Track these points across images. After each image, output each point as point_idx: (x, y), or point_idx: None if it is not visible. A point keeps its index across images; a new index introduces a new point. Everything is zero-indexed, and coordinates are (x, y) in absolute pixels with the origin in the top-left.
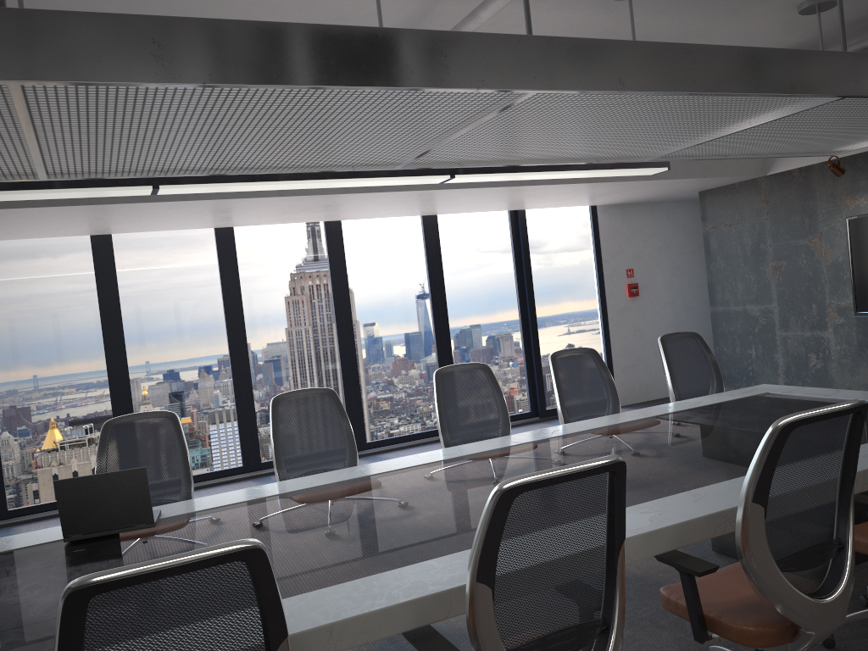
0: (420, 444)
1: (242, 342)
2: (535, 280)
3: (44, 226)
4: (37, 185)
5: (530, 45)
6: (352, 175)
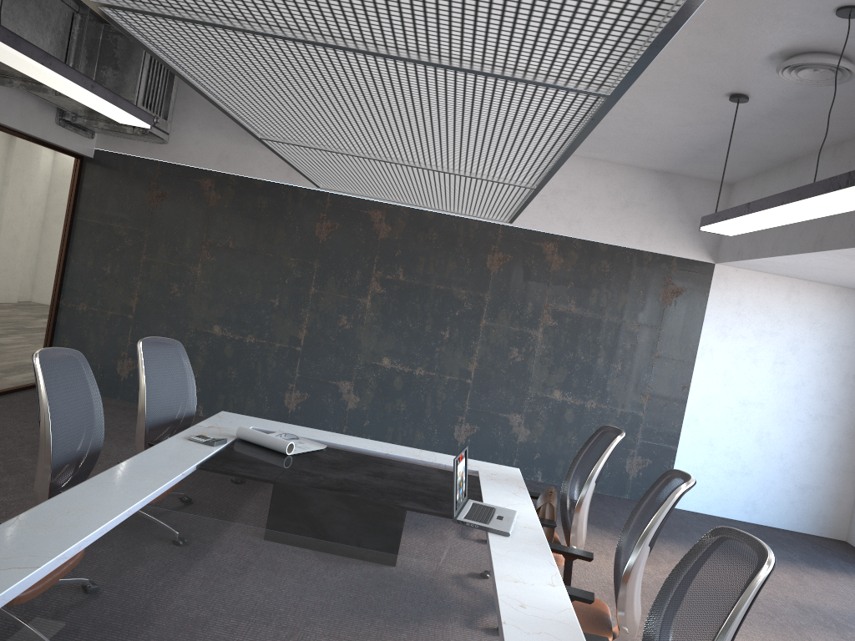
0: None
1: None
2: None
3: None
4: (797, 195)
5: None
6: None
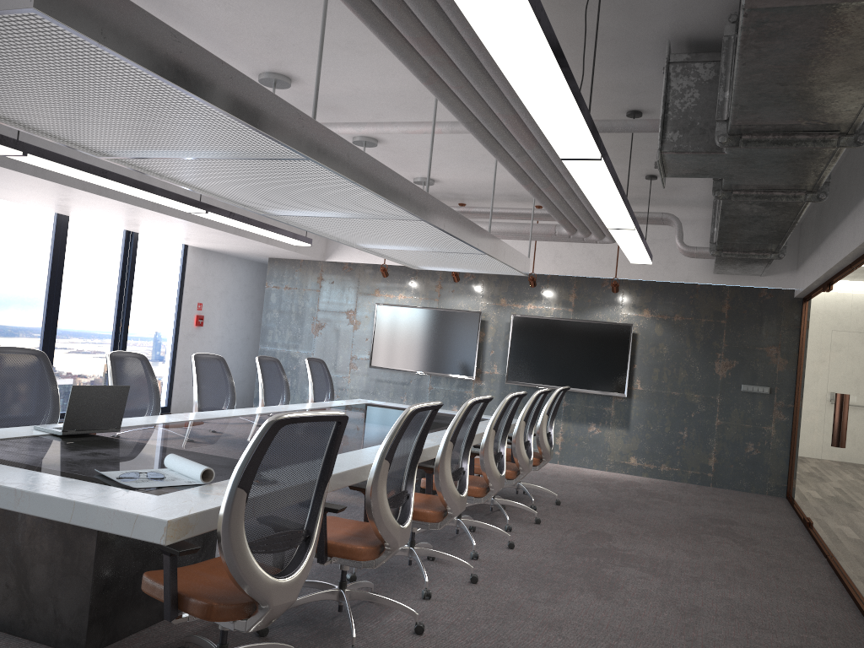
0: None
1: None
2: (134, 295)
3: None
4: None
5: (428, 198)
6: (152, 190)
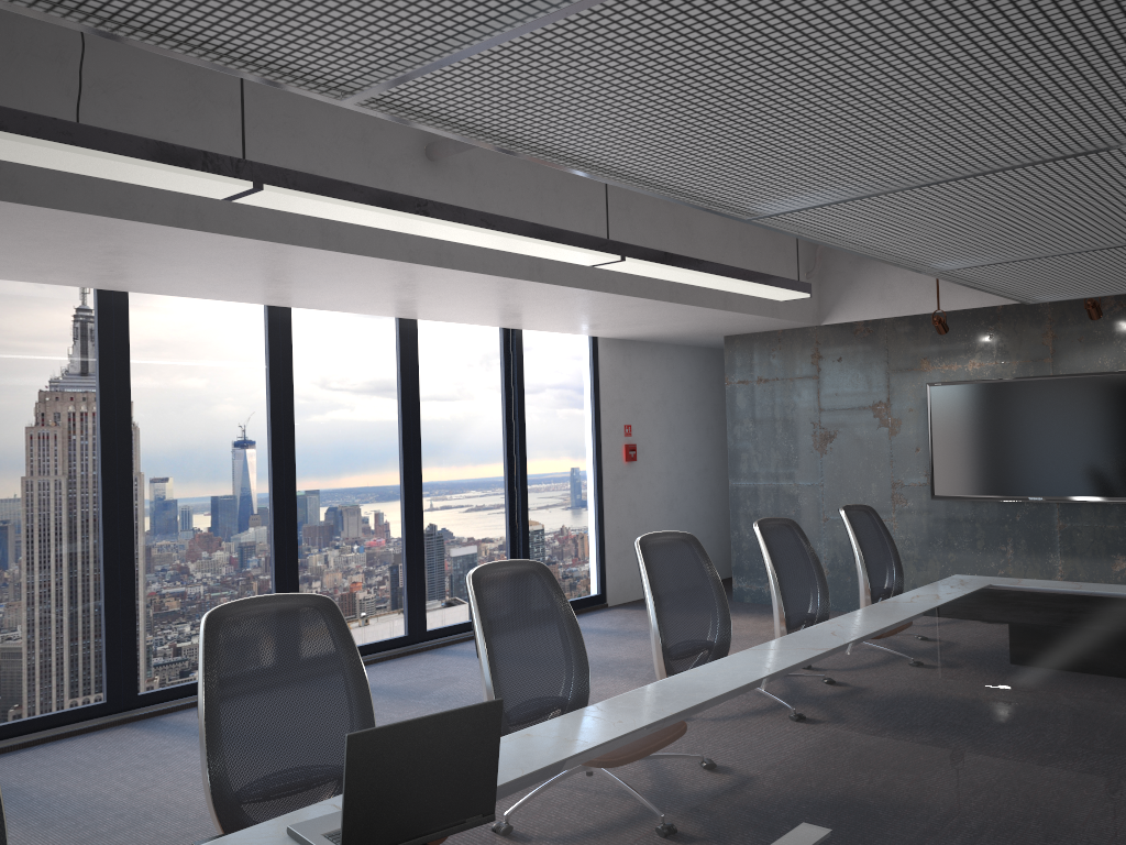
0: (378, 660)
1: (126, 488)
2: (528, 428)
3: None
4: (59, 133)
5: None
6: (517, 229)
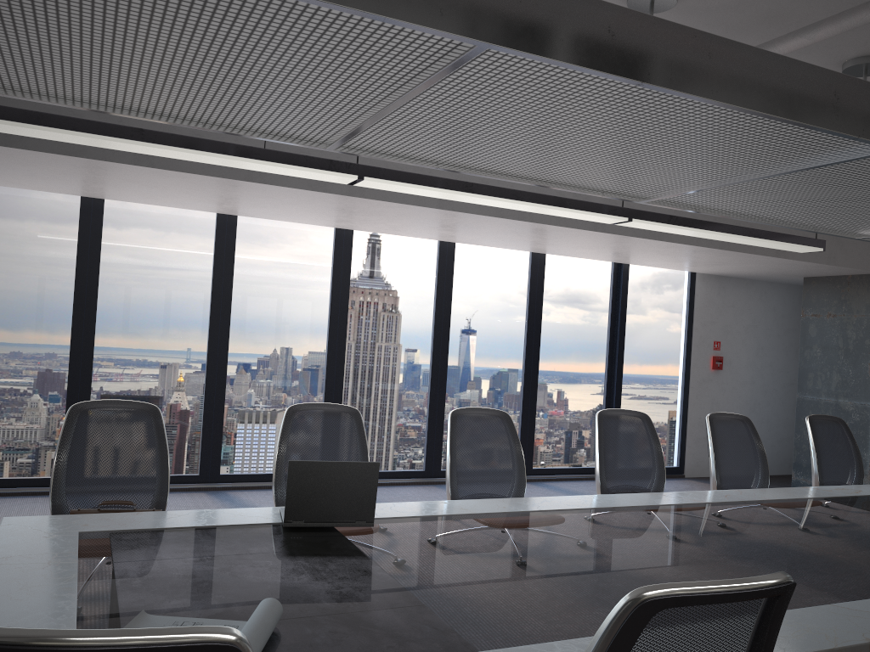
0: None
1: (341, 347)
2: (627, 336)
3: (192, 196)
4: (253, 154)
5: None
6: (540, 200)
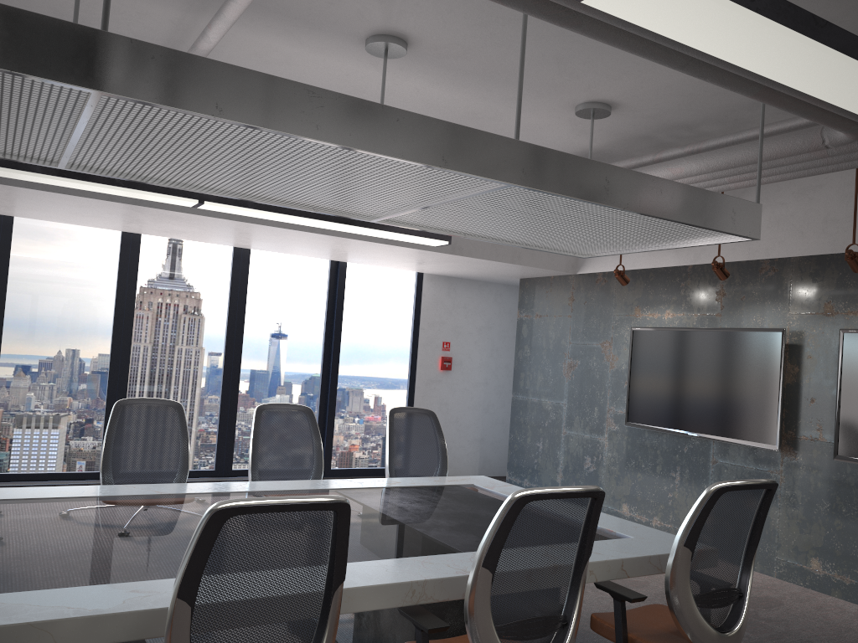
0: None
1: None
2: (344, 334)
3: None
4: None
5: (99, 40)
6: (79, 176)
